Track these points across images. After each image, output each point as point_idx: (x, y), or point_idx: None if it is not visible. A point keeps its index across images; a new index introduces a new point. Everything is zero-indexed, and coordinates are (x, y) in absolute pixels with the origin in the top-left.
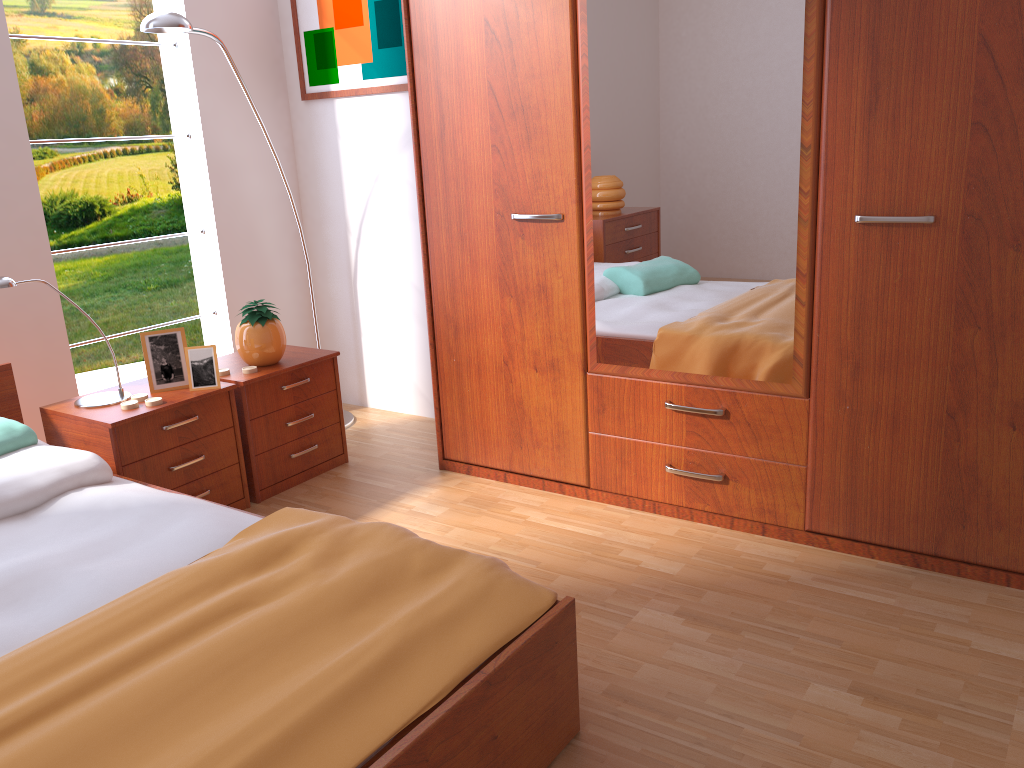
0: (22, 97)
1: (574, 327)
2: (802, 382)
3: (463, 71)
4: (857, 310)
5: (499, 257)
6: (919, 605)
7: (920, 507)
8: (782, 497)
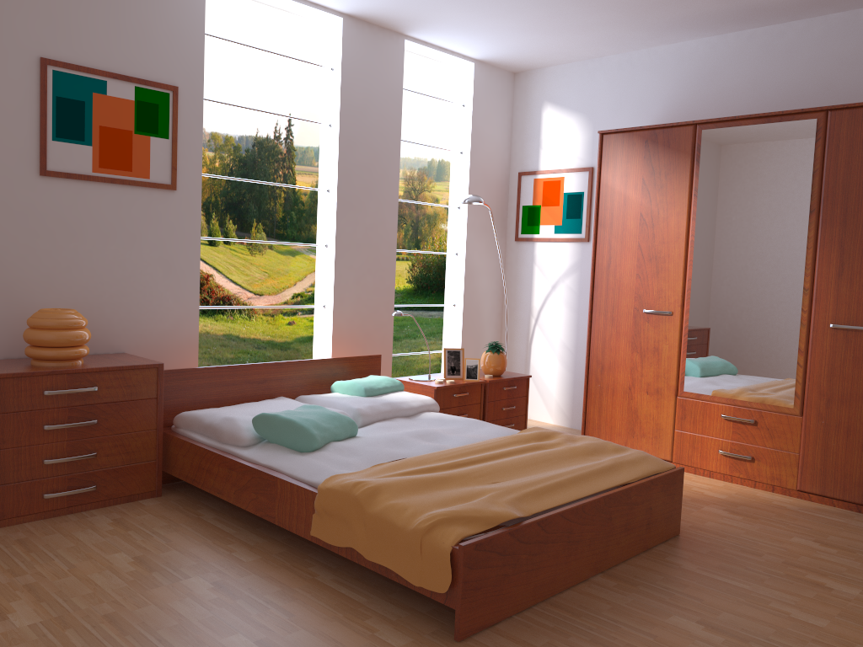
0: None
1: (672, 371)
2: (798, 407)
3: (625, 236)
4: (829, 371)
5: (633, 331)
6: (856, 523)
7: (861, 478)
8: (784, 470)
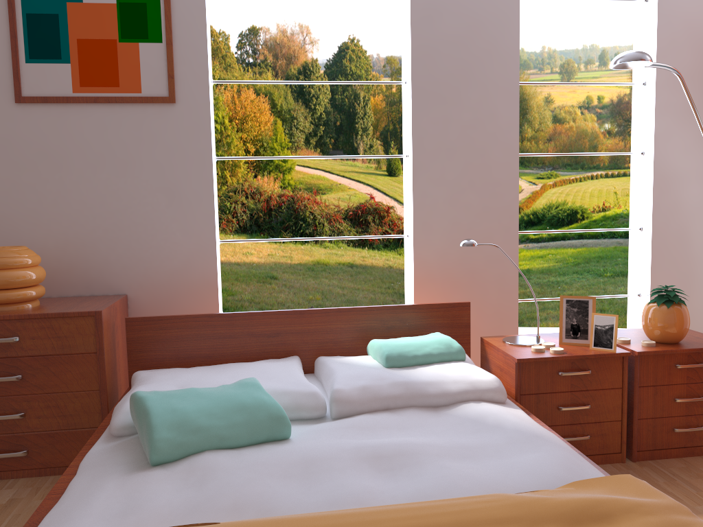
0: (544, 138)
1: None
2: None
3: None
4: None
5: None
6: None
7: None
8: None
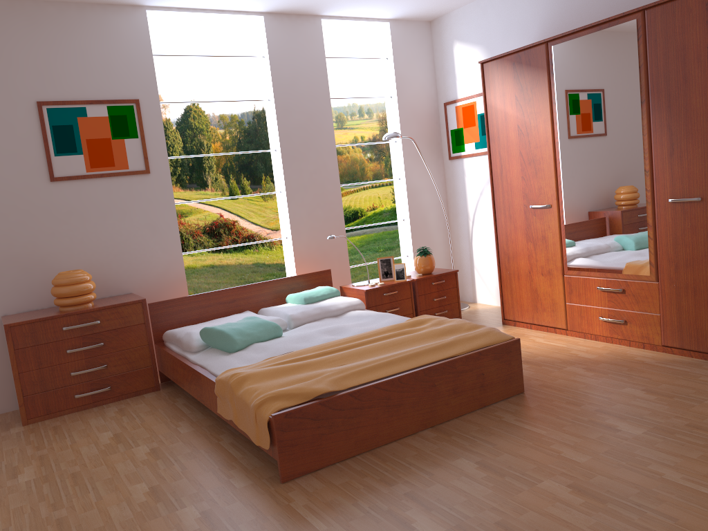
0: None
1: (557, 254)
2: (654, 274)
3: (509, 146)
4: (674, 240)
5: (525, 224)
6: (699, 371)
7: None
8: (650, 330)
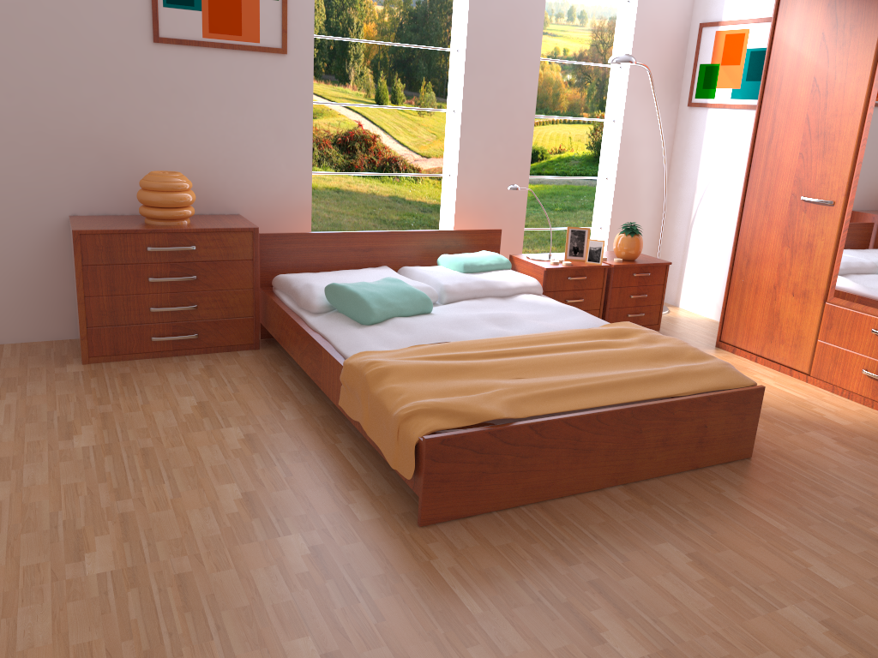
0: None
1: (824, 272)
2: None
3: (792, 106)
4: None
5: (786, 221)
6: None
7: None
8: None
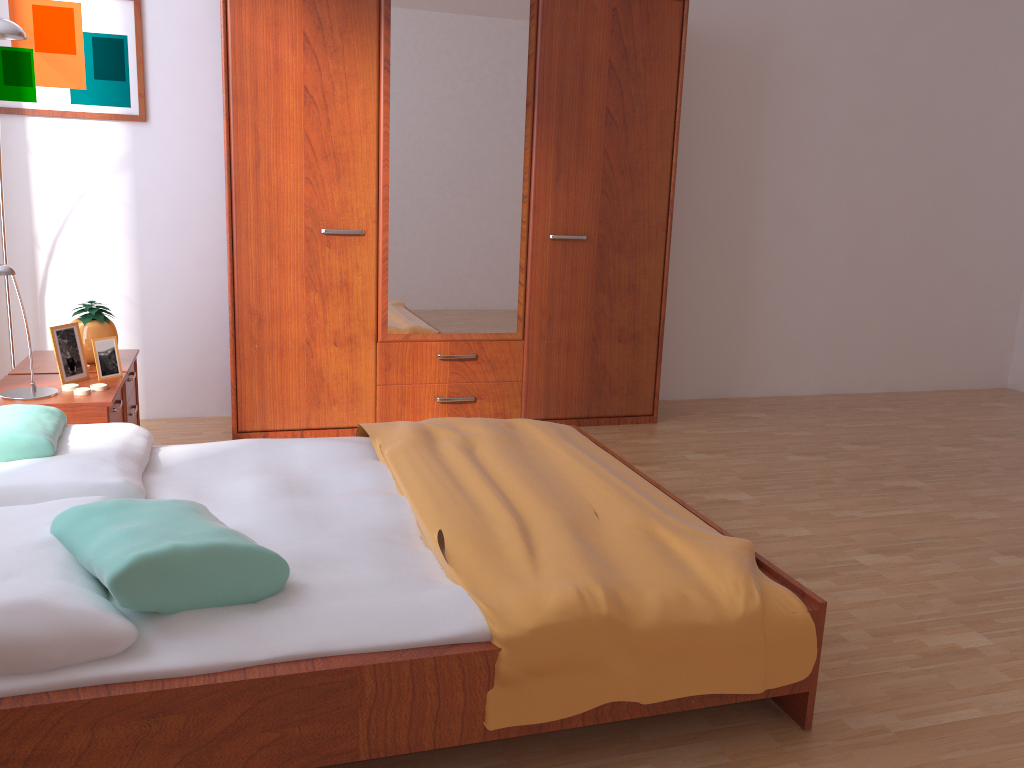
0: None
1: (370, 310)
2: (521, 331)
3: (281, 120)
4: (550, 287)
5: (307, 261)
6: (603, 437)
7: (580, 392)
8: (509, 403)
